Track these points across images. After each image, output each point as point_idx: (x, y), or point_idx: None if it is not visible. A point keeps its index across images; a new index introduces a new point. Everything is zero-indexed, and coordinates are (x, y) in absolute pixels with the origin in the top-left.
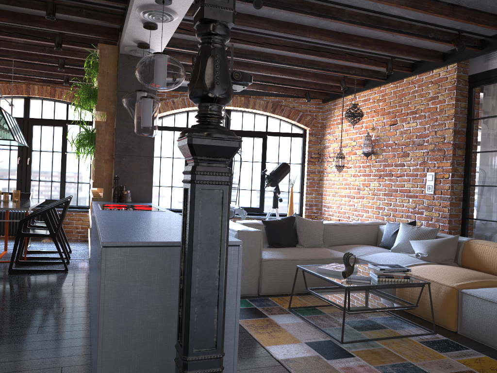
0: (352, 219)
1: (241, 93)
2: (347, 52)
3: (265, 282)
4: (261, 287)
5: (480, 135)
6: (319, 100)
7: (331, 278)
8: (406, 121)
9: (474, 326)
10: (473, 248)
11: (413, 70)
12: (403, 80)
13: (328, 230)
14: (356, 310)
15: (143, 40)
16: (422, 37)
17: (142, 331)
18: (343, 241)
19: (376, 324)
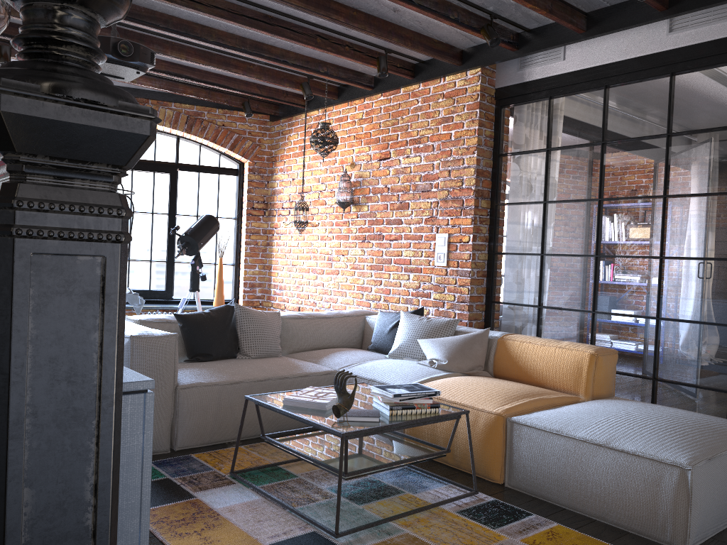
0: (319, 307)
1: (131, 94)
2: (318, 32)
3: (185, 427)
4: (177, 436)
5: (512, 178)
6: (265, 116)
7: (311, 417)
8: (405, 154)
9: (533, 474)
10: (511, 348)
11: (416, 75)
12: (400, 90)
13: (289, 327)
14: (358, 472)
15: None
16: (441, 16)
17: None
18: (312, 343)
19: (384, 487)
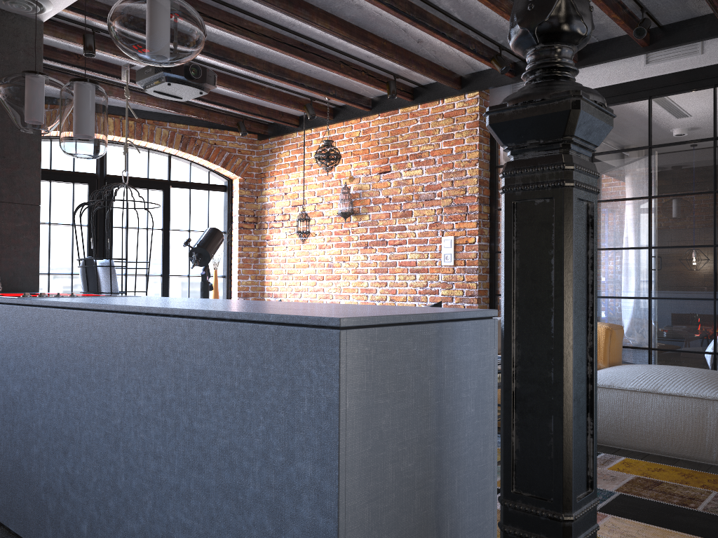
0: None
1: (129, 114)
2: (341, 59)
3: None
4: None
5: None
6: (253, 135)
7: None
8: (406, 167)
9: None
10: None
11: (415, 98)
12: (398, 111)
13: None
14: None
15: None
16: (464, 47)
17: (397, 495)
18: None
19: None
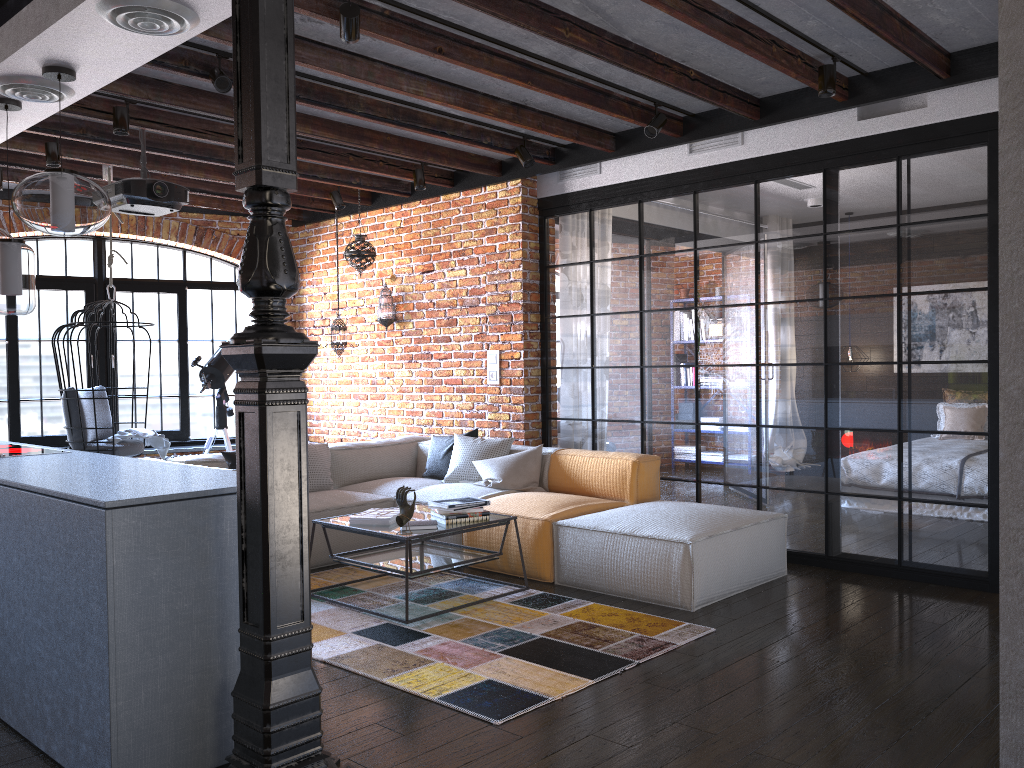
0: (365, 437)
1: None
2: (350, 151)
3: None
4: None
5: (560, 291)
6: (287, 221)
7: (378, 529)
8: (450, 266)
9: (576, 568)
10: (563, 462)
11: (456, 184)
12: (440, 198)
13: (338, 458)
14: (421, 572)
15: None
16: (475, 143)
17: (172, 627)
18: (363, 474)
19: (445, 592)
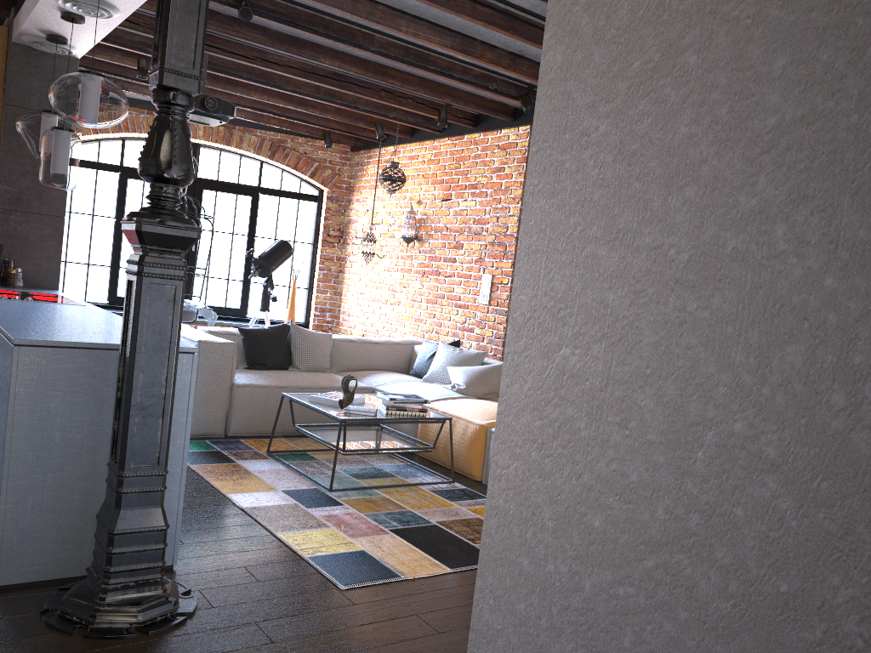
0: (381, 335)
1: None
2: (383, 87)
3: (237, 418)
4: (230, 424)
5: None
6: (347, 146)
7: (325, 408)
8: (464, 197)
9: None
10: None
11: (477, 125)
12: (464, 137)
13: (340, 348)
14: (354, 450)
15: (57, 31)
16: (481, 87)
17: (63, 452)
18: (360, 364)
19: (383, 472)
